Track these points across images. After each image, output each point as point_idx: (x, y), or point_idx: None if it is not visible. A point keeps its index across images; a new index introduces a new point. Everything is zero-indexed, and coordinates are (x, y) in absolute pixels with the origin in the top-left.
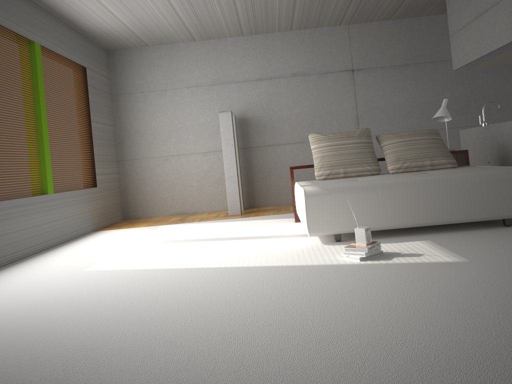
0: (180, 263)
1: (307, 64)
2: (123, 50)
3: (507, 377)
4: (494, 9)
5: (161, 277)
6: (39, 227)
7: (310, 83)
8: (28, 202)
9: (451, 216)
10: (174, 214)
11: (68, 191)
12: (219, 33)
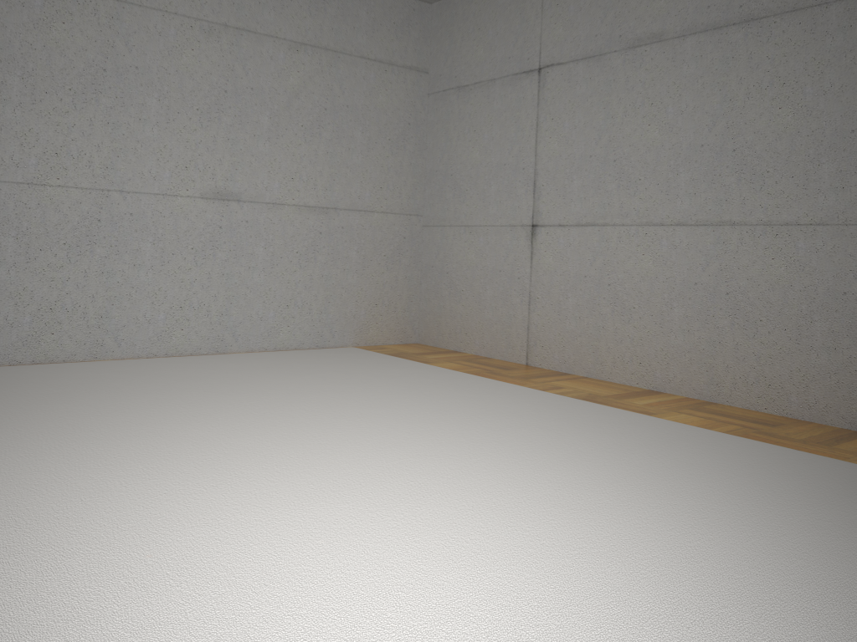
0: None
1: None
2: None
3: (301, 422)
4: None
5: None
6: None
7: None
8: None
9: None
10: None
11: None
12: None
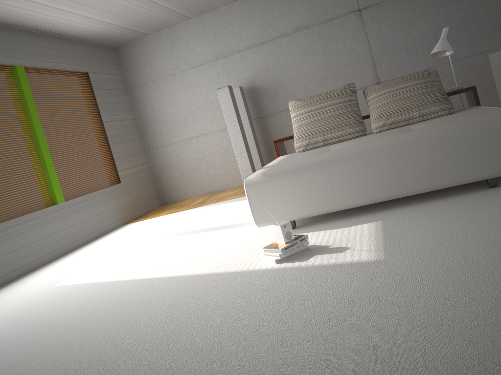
0: (129, 273)
1: (308, 15)
2: (128, 44)
3: None
4: None
5: (93, 295)
6: (51, 237)
7: (315, 35)
8: (34, 217)
9: (414, 186)
10: (205, 194)
11: (83, 195)
12: (209, 5)
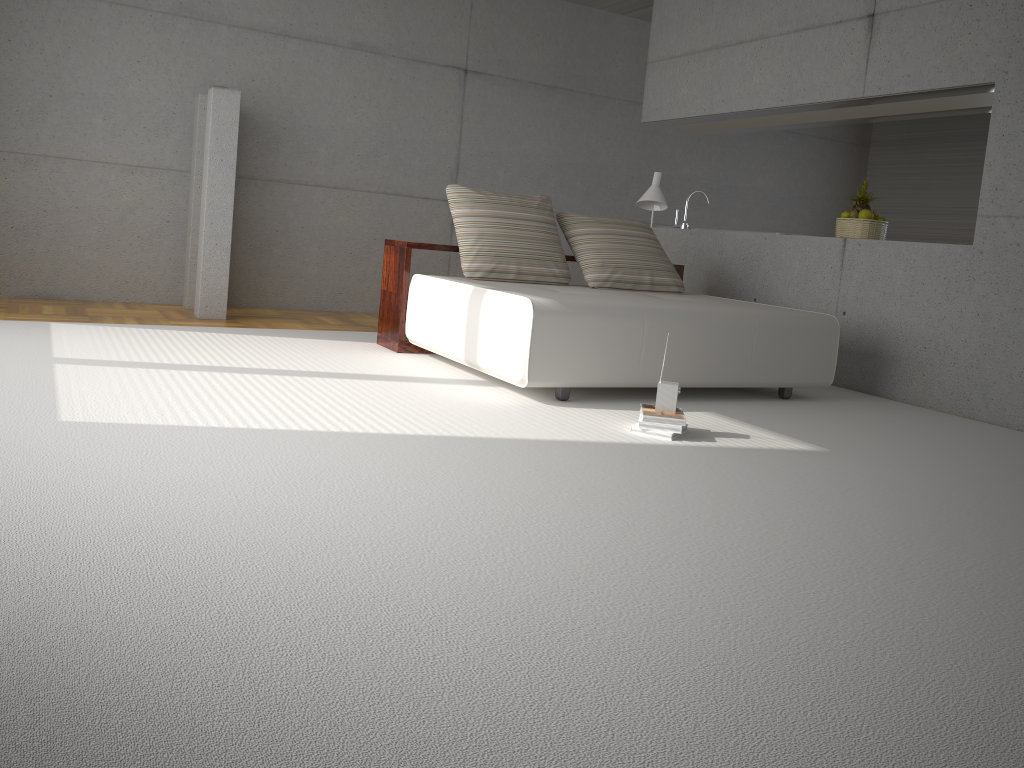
0: (308, 421)
1: (386, 33)
2: None
3: None
4: (757, 45)
5: (324, 449)
6: None
7: (385, 74)
8: None
9: (731, 376)
10: (28, 297)
11: None
12: None
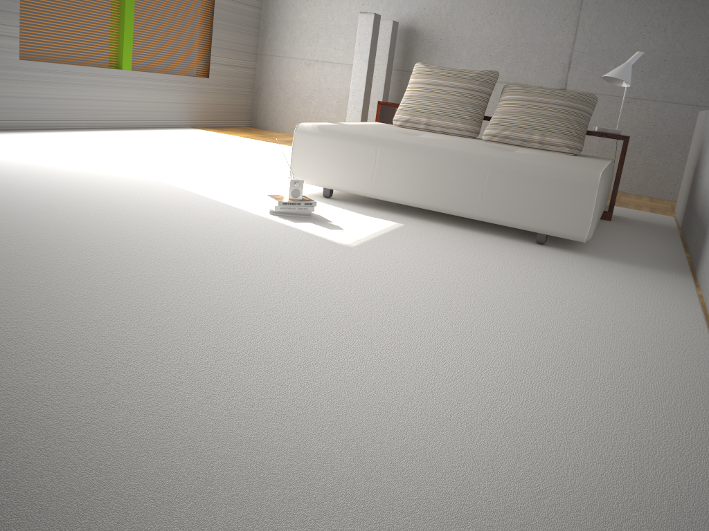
0: (146, 168)
1: None
2: None
3: (22, 294)
4: None
5: (97, 171)
6: (101, 103)
7: None
8: (89, 72)
9: (459, 206)
10: None
11: (156, 73)
12: None
